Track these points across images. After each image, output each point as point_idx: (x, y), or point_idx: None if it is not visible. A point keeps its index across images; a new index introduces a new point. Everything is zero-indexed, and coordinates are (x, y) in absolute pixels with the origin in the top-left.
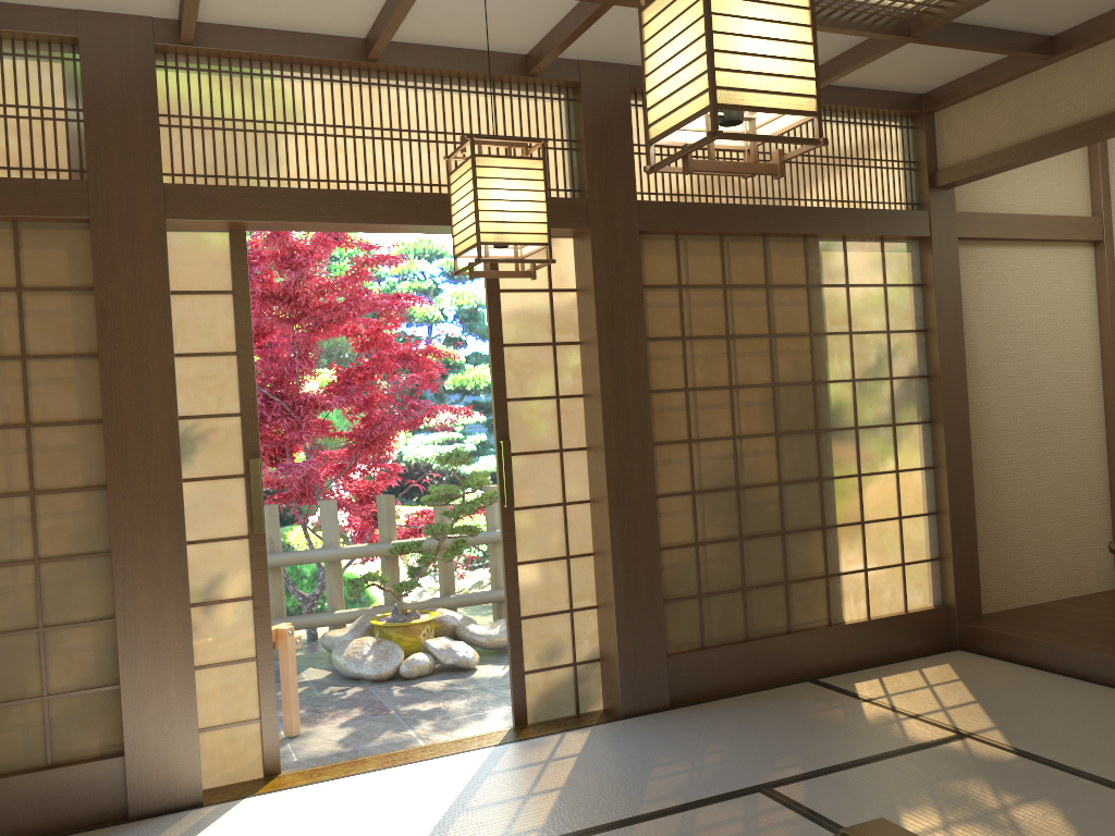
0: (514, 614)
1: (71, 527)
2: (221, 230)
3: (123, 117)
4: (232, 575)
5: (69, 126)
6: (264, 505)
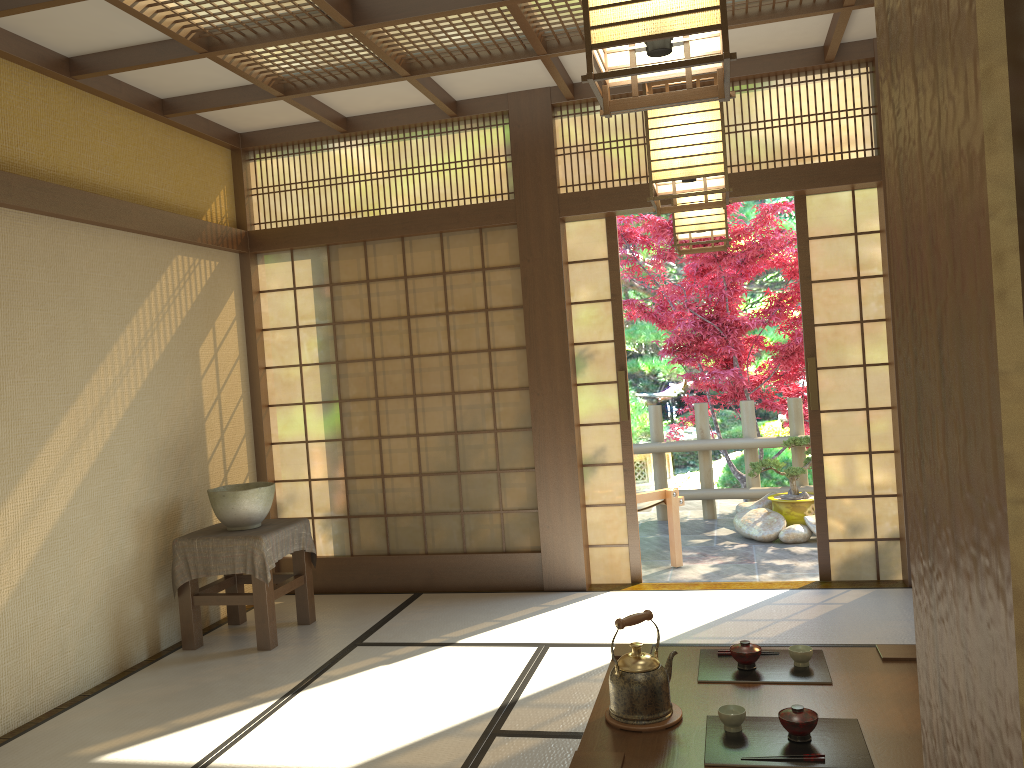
0: (819, 494)
1: (512, 411)
2: (599, 217)
3: (534, 155)
4: (609, 447)
5: (507, 166)
6: (696, 403)
